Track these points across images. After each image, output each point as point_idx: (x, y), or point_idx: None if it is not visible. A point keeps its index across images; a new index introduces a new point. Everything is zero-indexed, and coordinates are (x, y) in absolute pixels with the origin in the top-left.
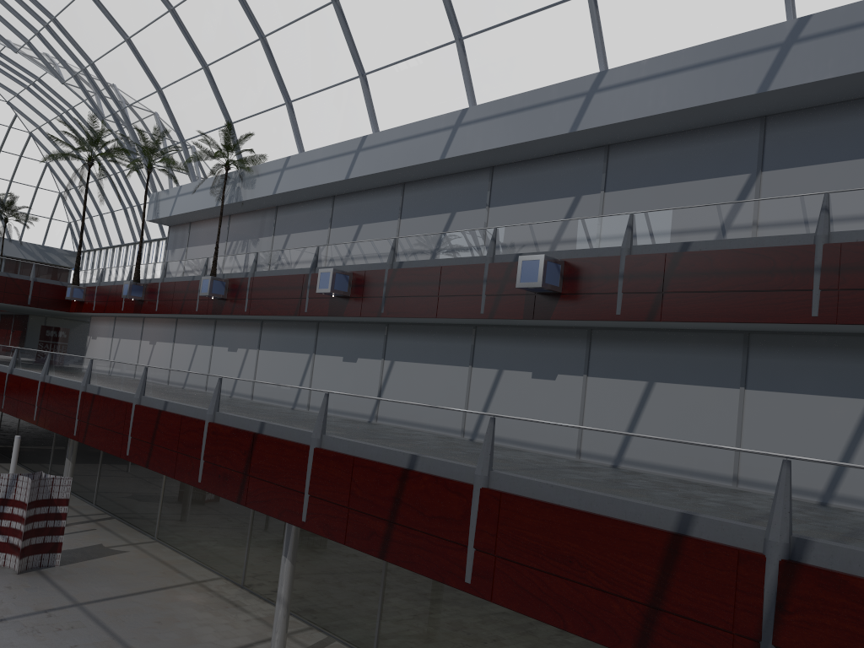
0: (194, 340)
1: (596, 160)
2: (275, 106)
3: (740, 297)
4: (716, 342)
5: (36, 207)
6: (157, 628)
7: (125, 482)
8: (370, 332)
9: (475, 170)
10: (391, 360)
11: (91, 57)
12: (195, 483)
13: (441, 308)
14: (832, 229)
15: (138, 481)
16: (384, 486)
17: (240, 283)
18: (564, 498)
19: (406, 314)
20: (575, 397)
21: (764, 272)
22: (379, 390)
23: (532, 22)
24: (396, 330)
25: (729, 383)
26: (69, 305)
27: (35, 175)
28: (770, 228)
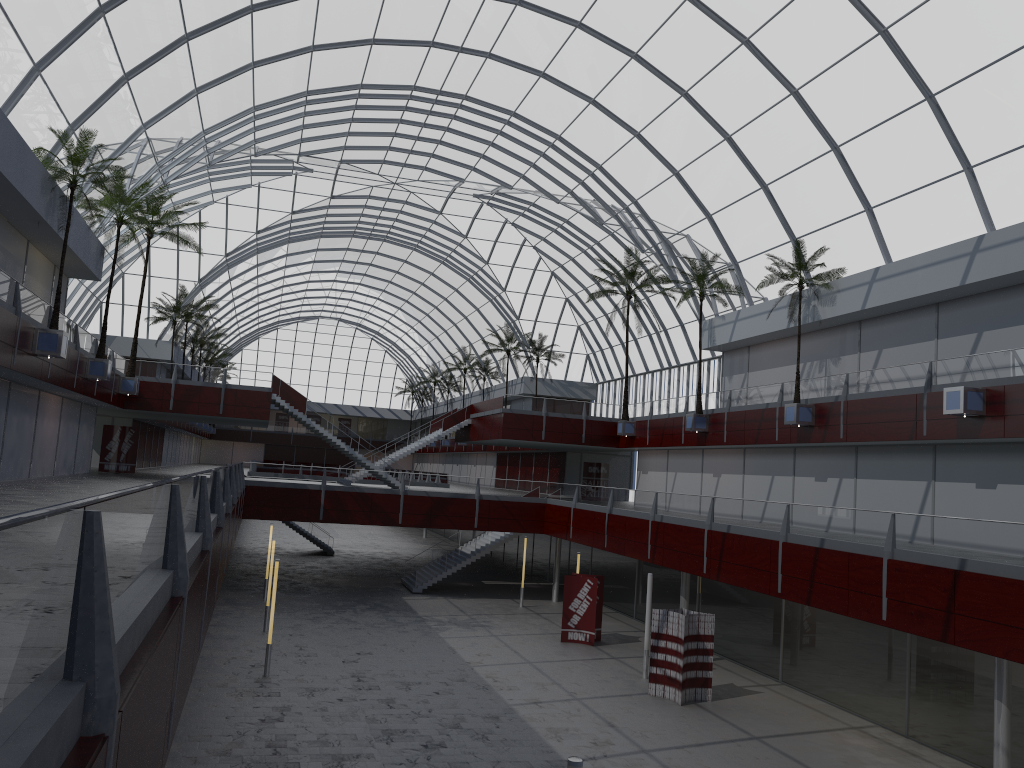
0: (769, 471)
1: None
2: (851, 215)
3: None
4: None
5: (557, 343)
6: (847, 767)
7: (731, 621)
8: (1011, 454)
9: None
10: None
11: (634, 196)
12: (877, 620)
13: None
14: None
15: (749, 620)
16: None
17: (830, 408)
18: None
19: None
20: None
21: None
22: None
23: None
24: None
25: None
26: (618, 440)
27: (555, 312)
28: None
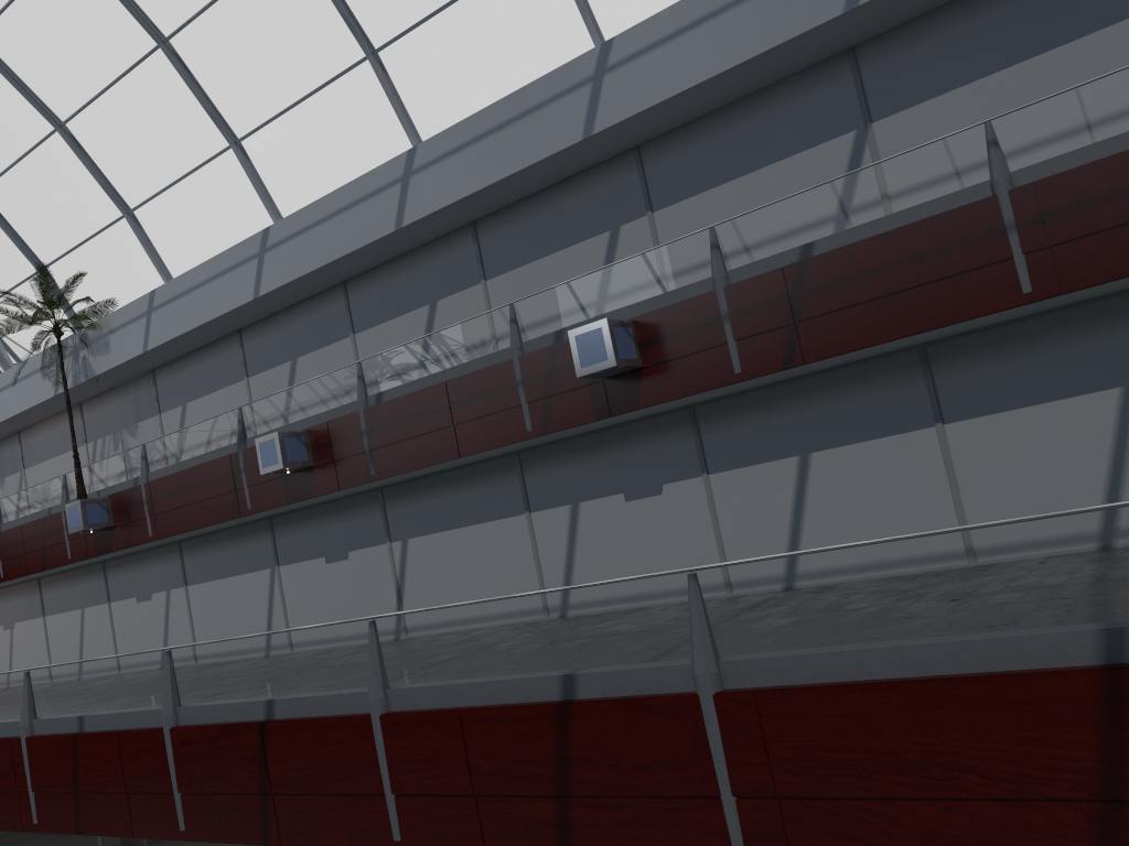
0: (77, 602)
1: (625, 172)
2: (108, 224)
3: (911, 297)
4: (882, 373)
5: None
6: None
7: None
8: (357, 509)
9: (448, 233)
10: (401, 540)
11: None
12: (175, 833)
13: (464, 441)
14: (1010, 168)
15: None
16: (530, 741)
17: (130, 497)
18: (873, 666)
19: (411, 465)
20: (699, 510)
21: (934, 252)
22: (396, 588)
23: (477, 1)
24: (397, 494)
25: (918, 423)
26: None
27: None
28: (921, 191)
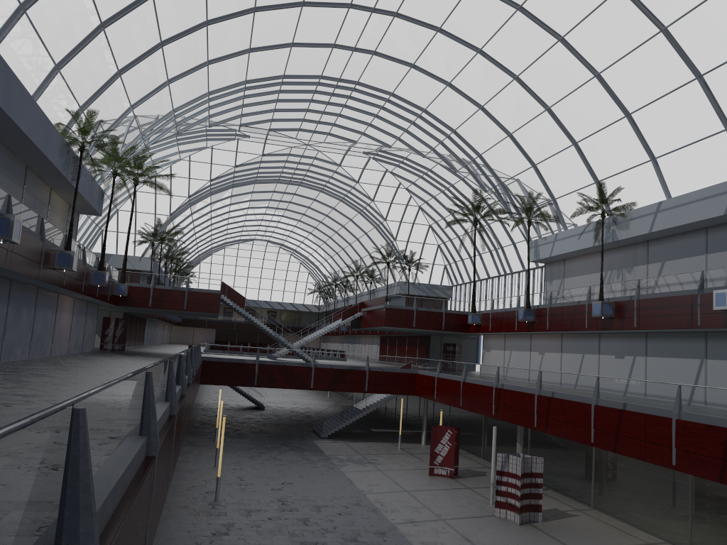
0: (580, 350)
1: None
2: (640, 163)
3: None
4: None
5: (423, 257)
6: None
7: (554, 461)
8: None
9: None
10: None
11: (479, 151)
12: (668, 465)
13: None
14: None
15: (567, 461)
16: None
17: (626, 305)
18: None
19: None
20: None
21: None
22: None
23: None
24: None
25: None
26: (468, 327)
27: (422, 235)
28: None
